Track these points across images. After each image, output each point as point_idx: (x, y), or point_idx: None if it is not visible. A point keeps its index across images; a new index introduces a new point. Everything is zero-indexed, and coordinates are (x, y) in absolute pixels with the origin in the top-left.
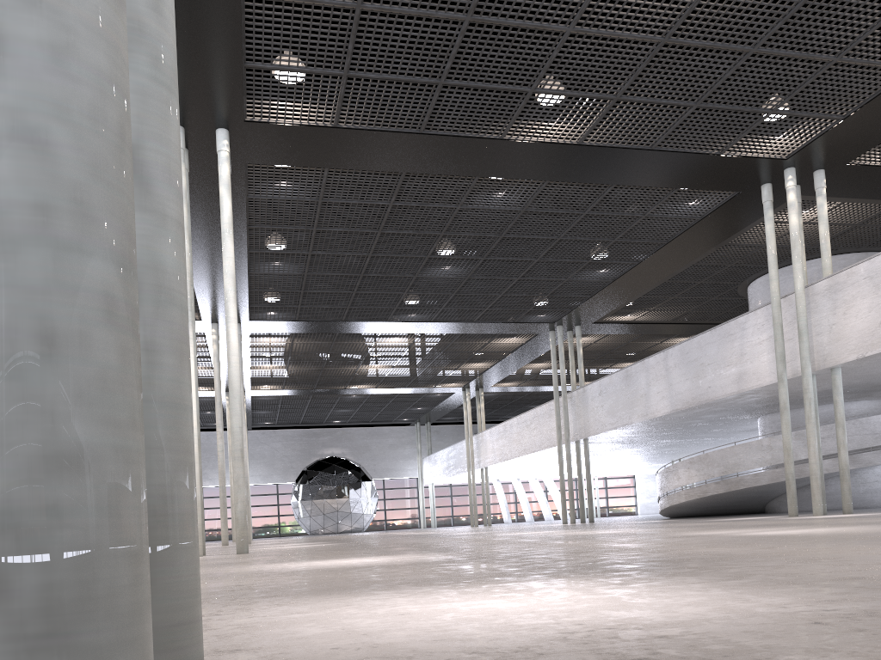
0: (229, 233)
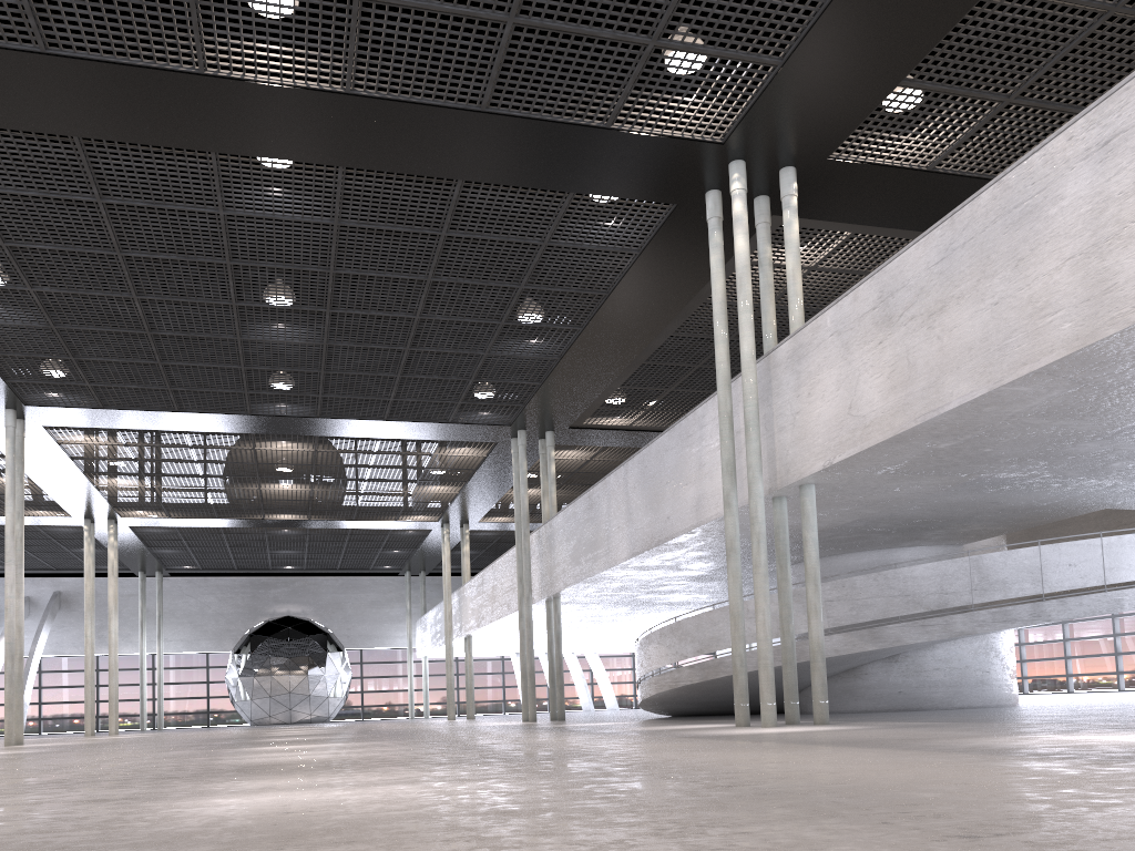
0: None
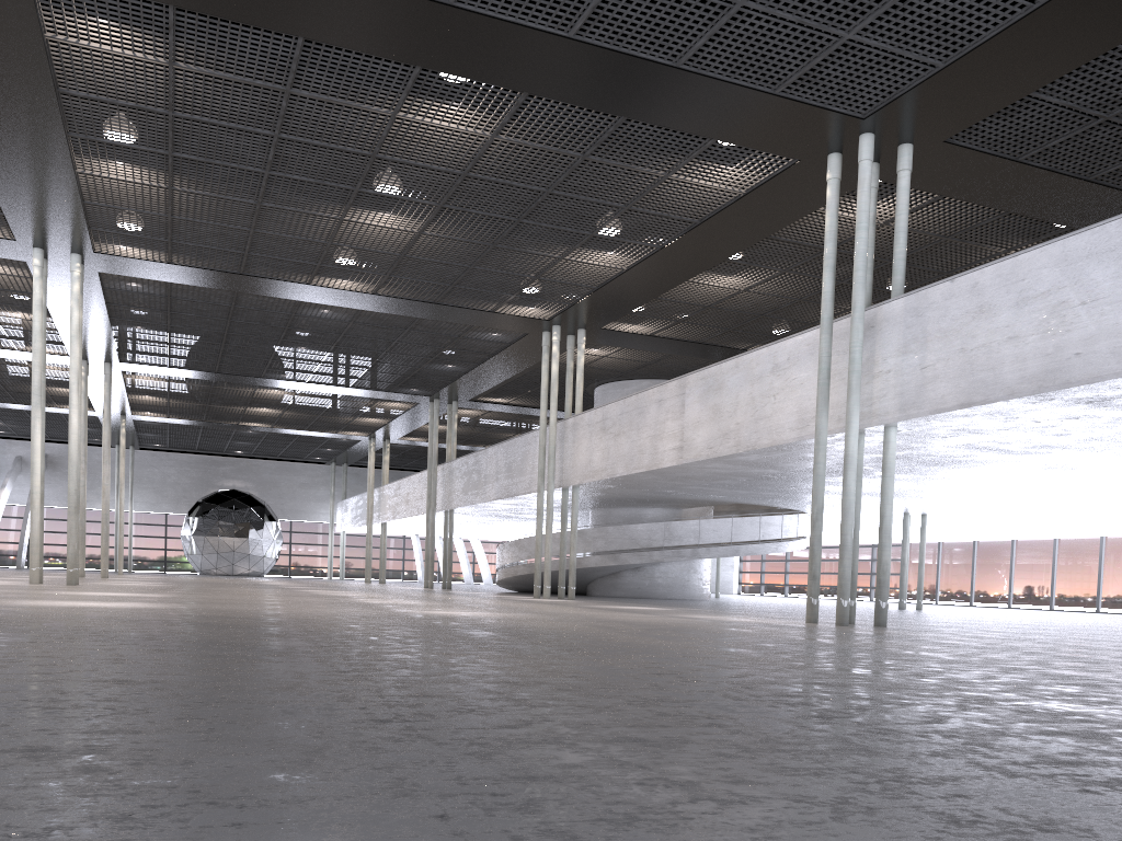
0: (76, 337)
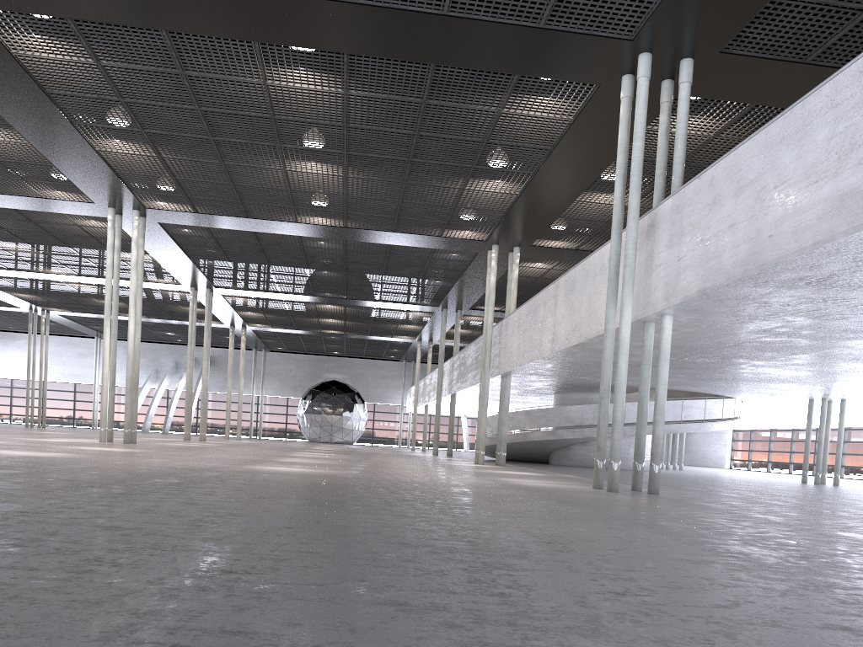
0: (134, 269)
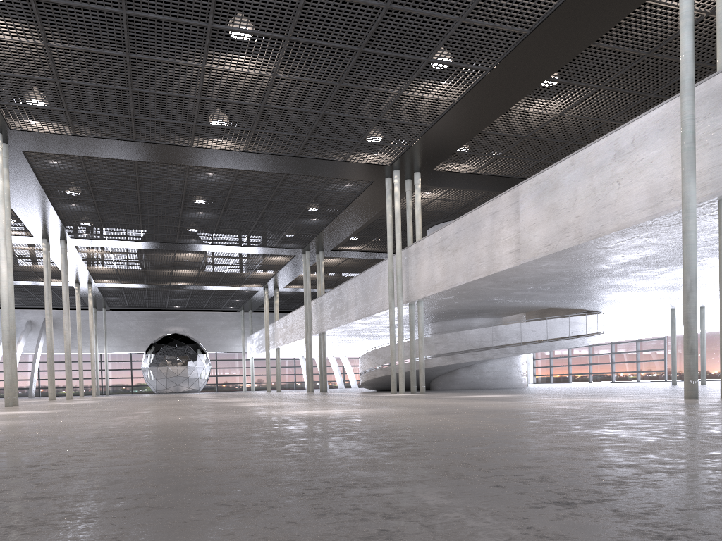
0: (1, 202)
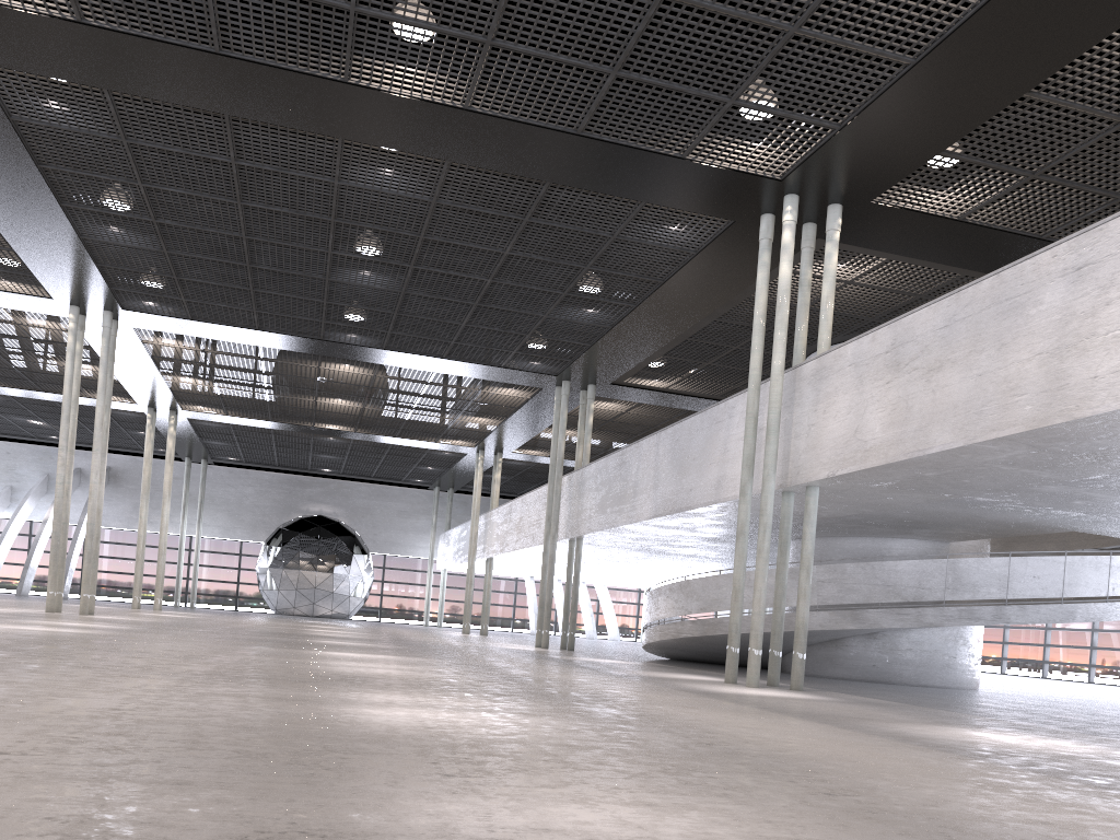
0: None
